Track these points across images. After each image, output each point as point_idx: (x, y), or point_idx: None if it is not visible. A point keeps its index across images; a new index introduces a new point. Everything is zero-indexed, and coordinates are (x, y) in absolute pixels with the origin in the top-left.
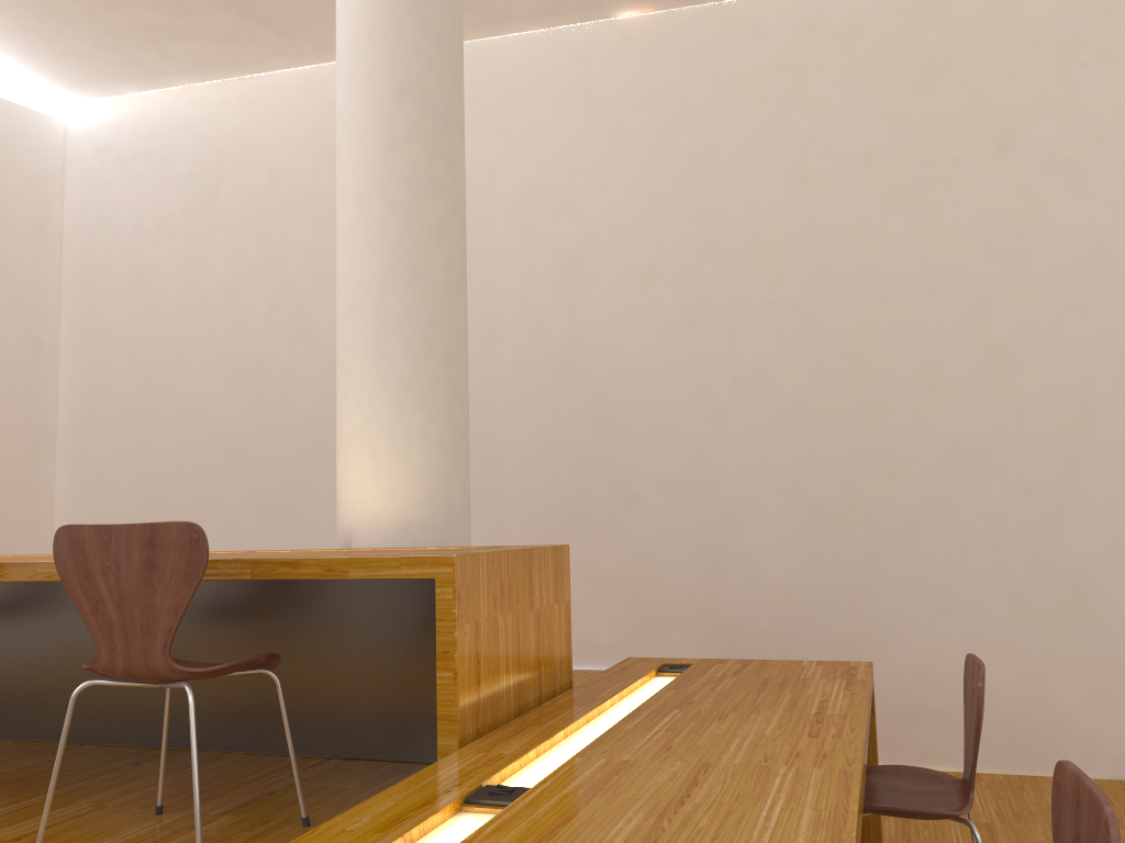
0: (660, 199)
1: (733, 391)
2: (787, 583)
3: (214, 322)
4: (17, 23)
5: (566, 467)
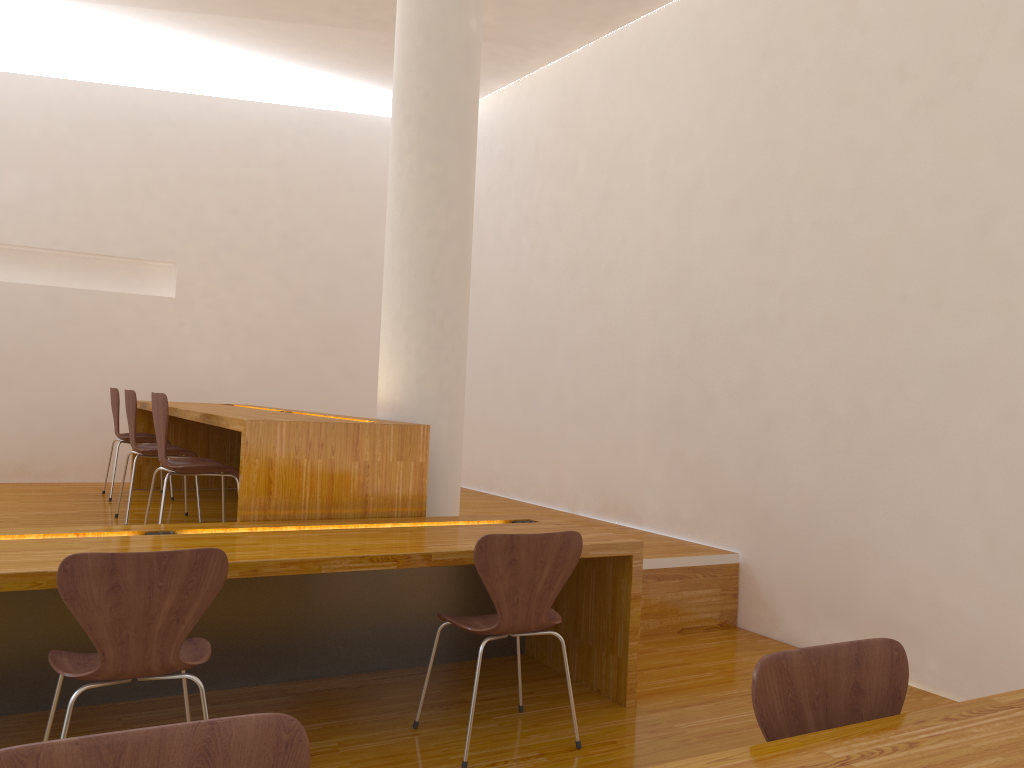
0: (744, 135)
1: (780, 308)
2: (805, 486)
3: (507, 259)
4: (387, 75)
5: (672, 371)
